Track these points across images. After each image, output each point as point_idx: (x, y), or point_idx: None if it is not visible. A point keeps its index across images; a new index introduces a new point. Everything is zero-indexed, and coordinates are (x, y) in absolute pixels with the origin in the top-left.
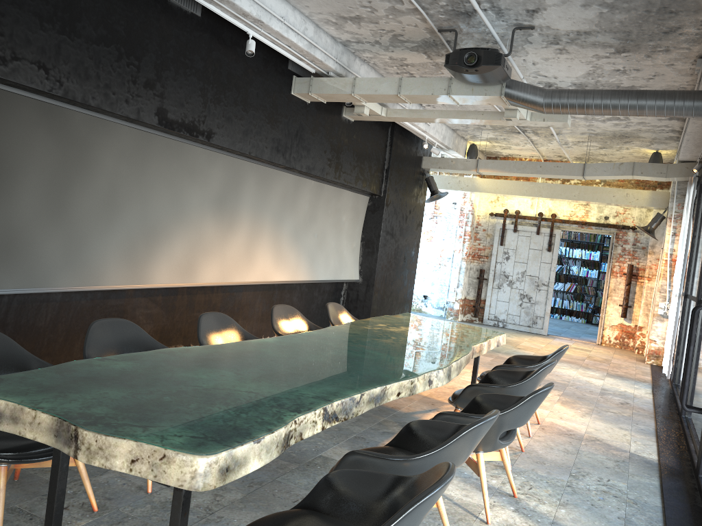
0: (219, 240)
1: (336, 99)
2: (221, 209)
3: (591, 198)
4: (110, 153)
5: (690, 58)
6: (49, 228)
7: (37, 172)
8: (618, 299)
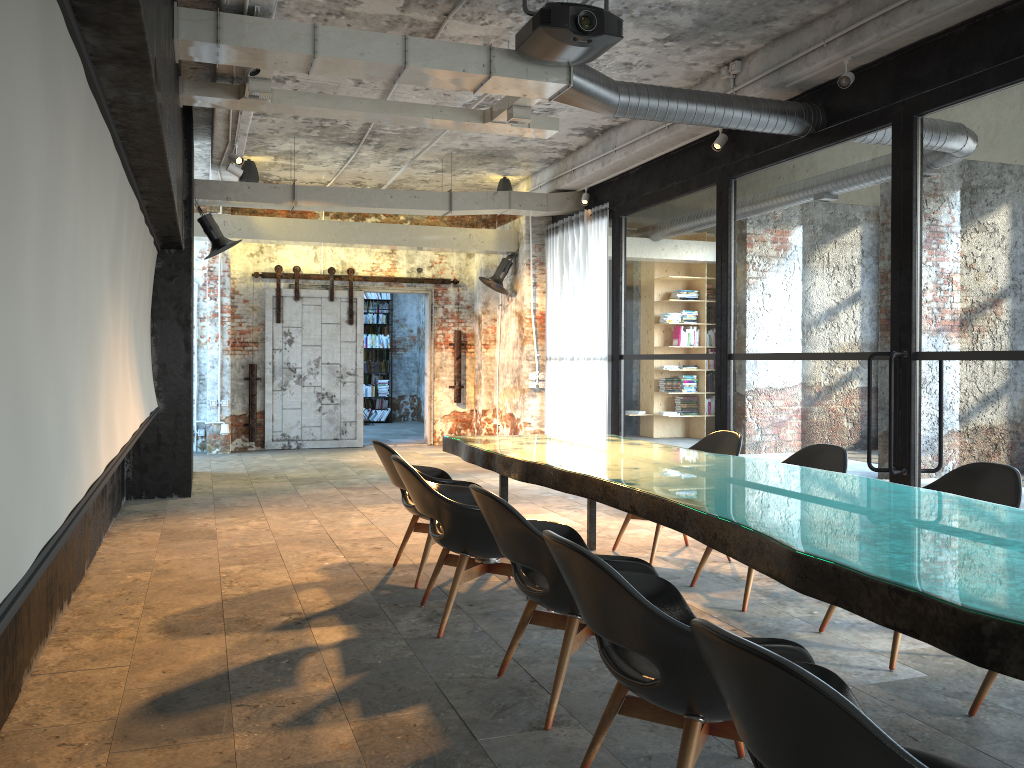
0: (115, 352)
1: (254, 62)
2: (114, 283)
3: (427, 242)
4: (74, 144)
5: (725, 59)
6: (43, 356)
7: (36, 191)
8: (447, 379)
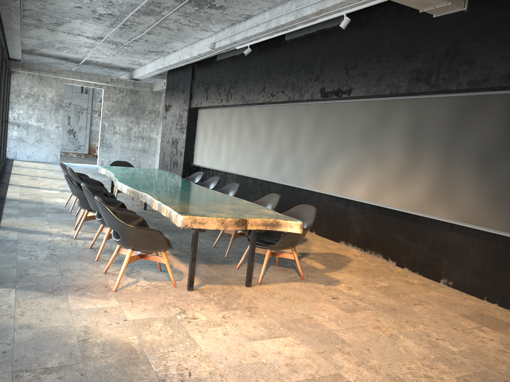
0: (386, 169)
1: (425, 0)
2: (389, 144)
3: None
4: (319, 119)
5: None
6: (298, 158)
7: (295, 134)
8: None
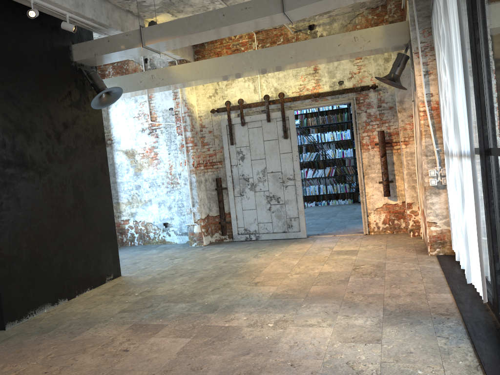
0: None
1: None
2: None
3: (313, 55)
4: None
5: None
6: None
7: None
8: (377, 176)
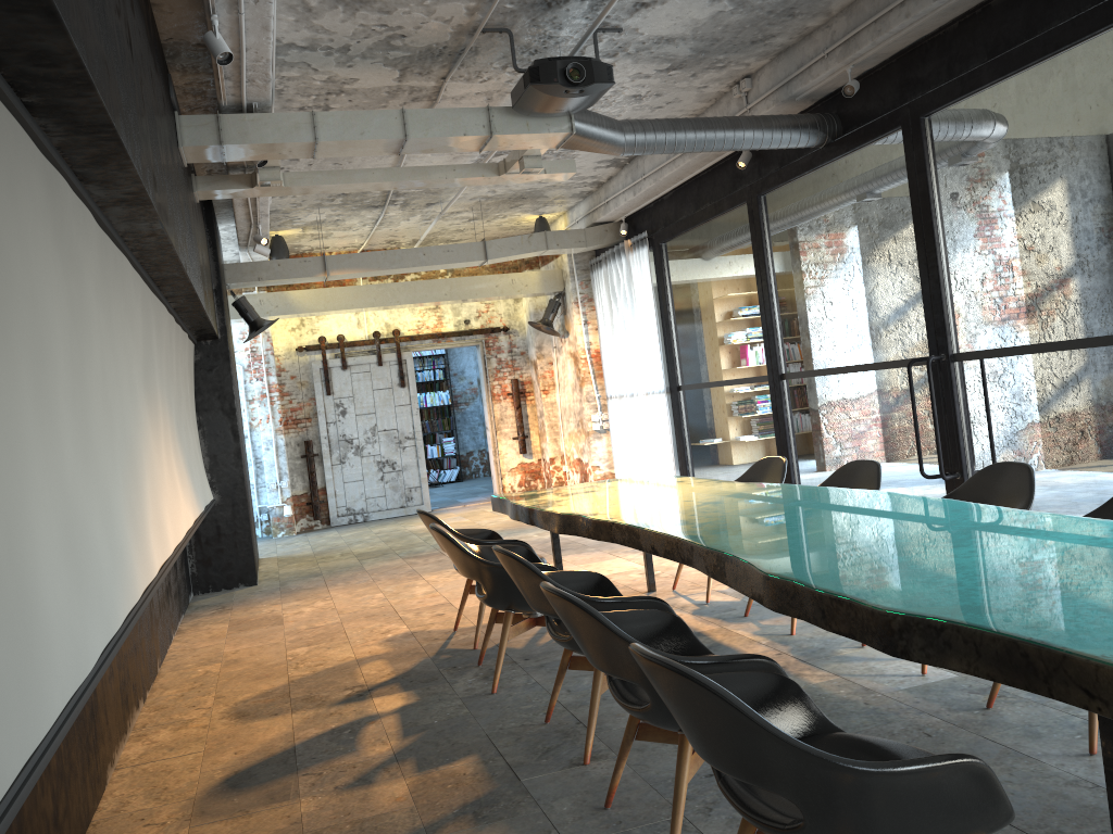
0: (158, 458)
1: (259, 155)
2: (149, 393)
3: (469, 293)
4: (92, 285)
5: (734, 78)
6: (86, 482)
7: (62, 343)
8: (510, 431)
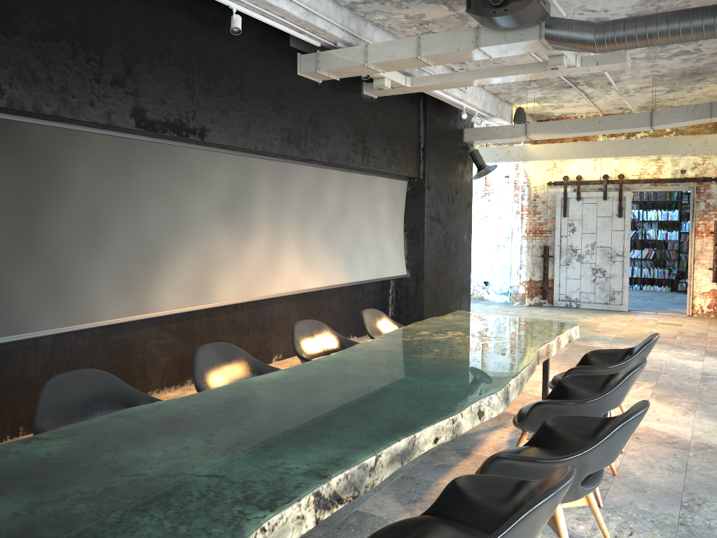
0: (234, 251)
1: (349, 74)
2: (232, 216)
3: (664, 150)
4: (84, 168)
5: None
6: (19, 264)
7: None
8: (707, 262)
